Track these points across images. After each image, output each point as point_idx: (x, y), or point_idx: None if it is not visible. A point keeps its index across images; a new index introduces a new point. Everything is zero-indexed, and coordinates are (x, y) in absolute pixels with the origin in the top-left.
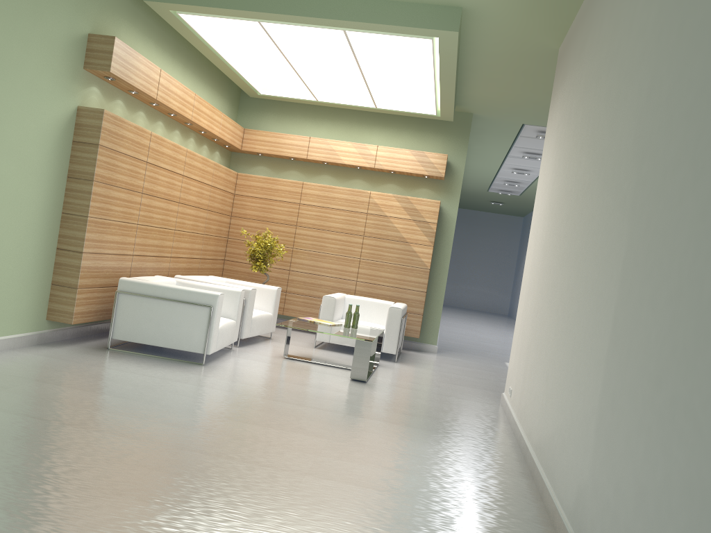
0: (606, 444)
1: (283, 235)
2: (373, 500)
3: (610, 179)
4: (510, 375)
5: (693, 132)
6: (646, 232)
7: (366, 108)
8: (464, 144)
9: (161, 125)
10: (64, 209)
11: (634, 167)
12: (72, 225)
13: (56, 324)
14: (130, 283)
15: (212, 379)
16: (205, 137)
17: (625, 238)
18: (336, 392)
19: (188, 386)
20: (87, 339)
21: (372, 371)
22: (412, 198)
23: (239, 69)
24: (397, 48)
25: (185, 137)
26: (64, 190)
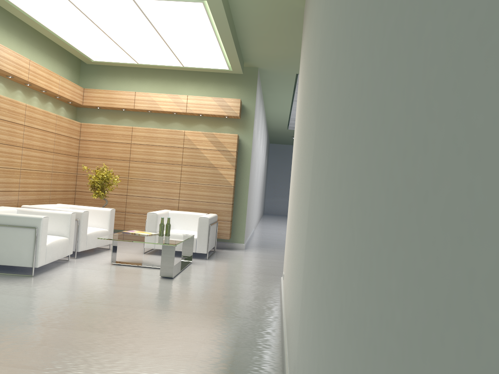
0: (302, 326)
1: (120, 169)
2: None
3: (312, 89)
4: (284, 263)
5: (337, 17)
6: (320, 124)
7: (176, 67)
8: (253, 90)
9: (1, 85)
10: None
11: (319, 71)
12: None
13: None
14: None
15: (32, 288)
16: (48, 95)
17: (314, 135)
18: (141, 289)
19: (4, 297)
20: None
21: (182, 269)
22: (216, 133)
23: (69, 40)
24: (180, 13)
25: (28, 95)
26: None
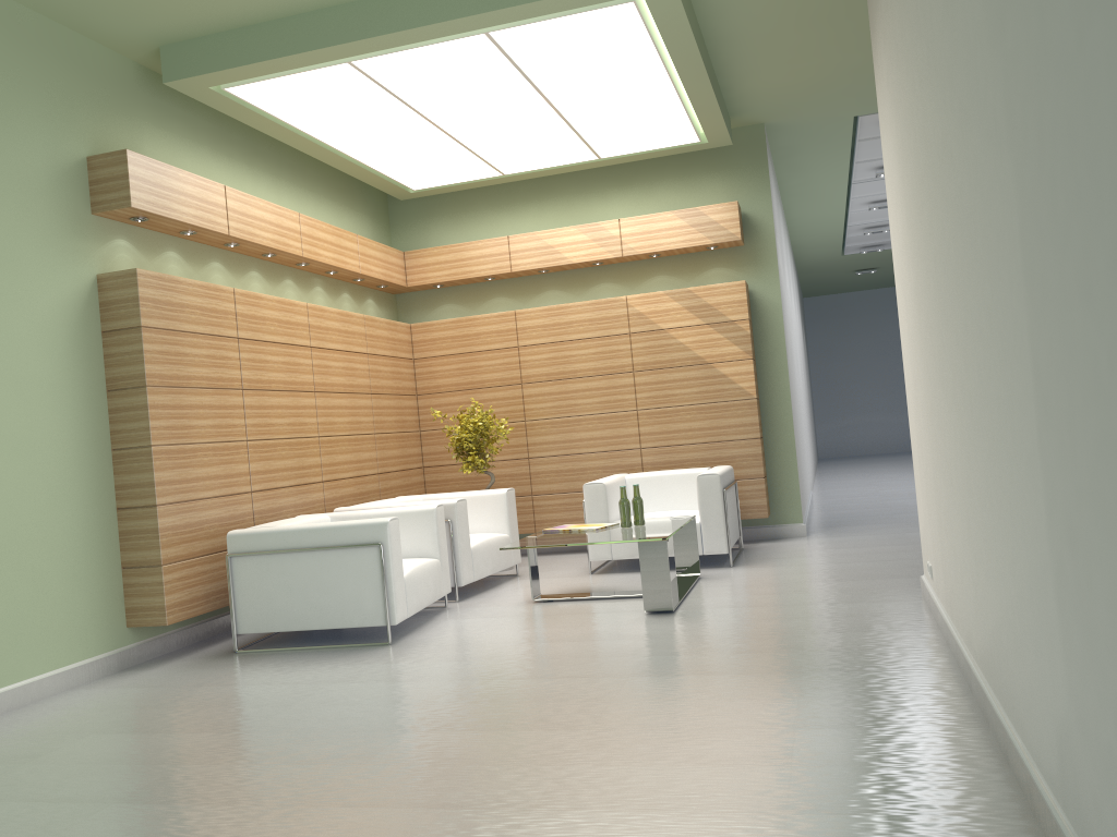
0: (1080, 626)
1: (505, 404)
2: (658, 835)
3: (968, 101)
4: (925, 541)
5: None
6: (1041, 153)
7: (585, 164)
8: (762, 177)
9: (257, 276)
10: (113, 443)
11: (995, 46)
12: (131, 465)
13: (148, 631)
14: (245, 537)
15: (399, 665)
16: (341, 280)
17: (1014, 192)
18: (617, 640)
19: (353, 687)
20: (206, 644)
21: (686, 591)
22: (696, 288)
23: (363, 158)
24: (586, 39)
25: (306, 286)
26: (107, 413)
